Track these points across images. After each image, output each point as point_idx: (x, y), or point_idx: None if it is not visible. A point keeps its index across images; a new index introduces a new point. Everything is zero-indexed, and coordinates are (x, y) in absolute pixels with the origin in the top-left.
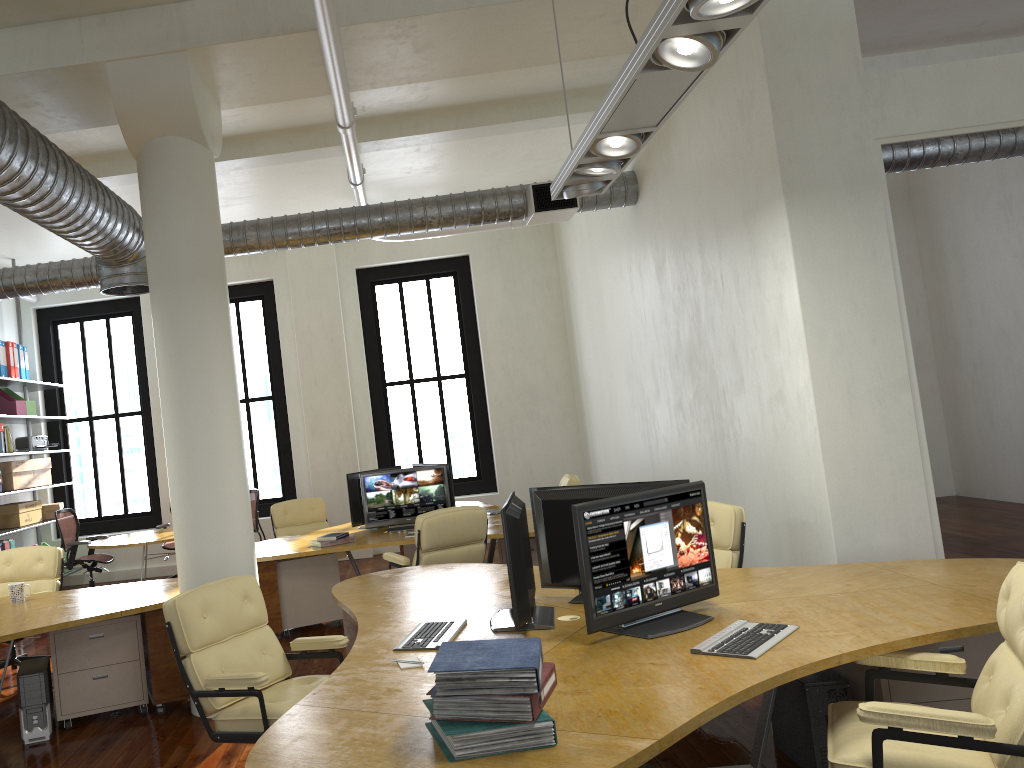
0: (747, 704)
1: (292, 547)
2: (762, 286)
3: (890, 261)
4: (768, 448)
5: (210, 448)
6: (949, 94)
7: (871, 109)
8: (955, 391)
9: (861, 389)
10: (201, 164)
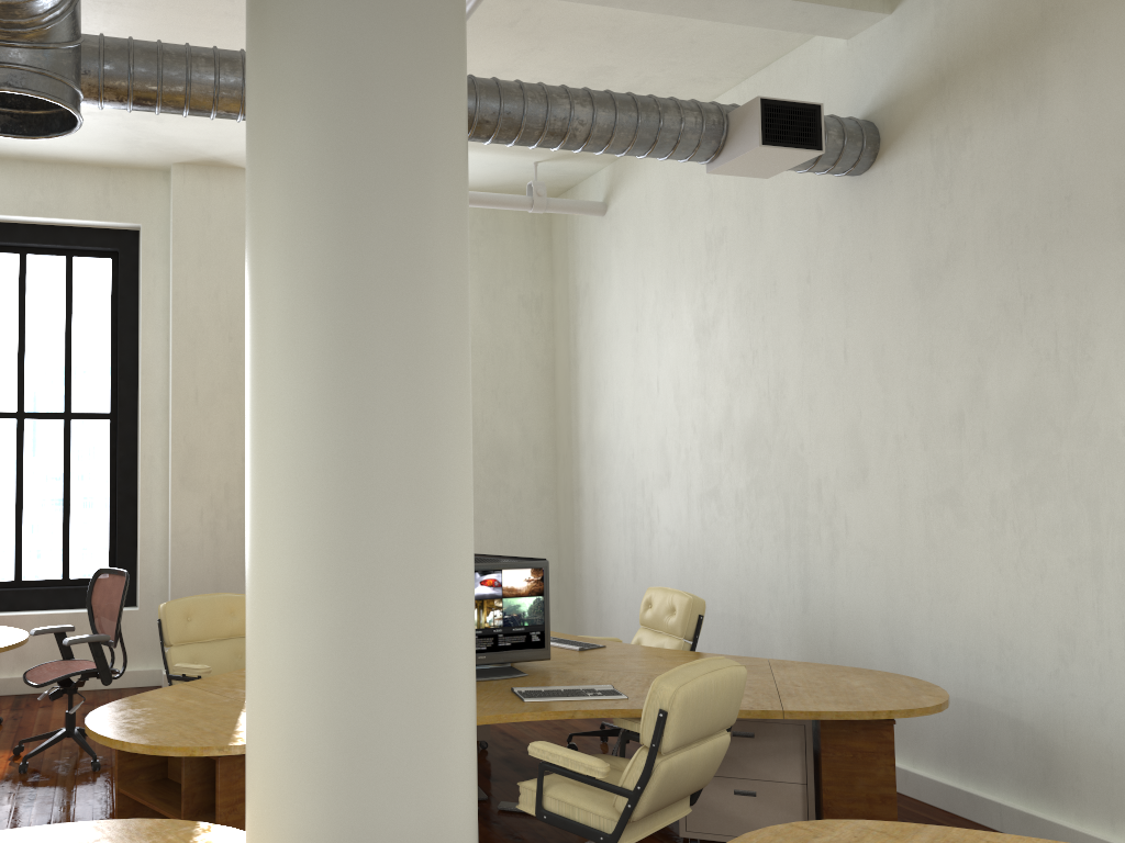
0: None
1: None
2: None
3: None
4: None
5: (430, 496)
6: None
7: None
8: None
9: None
10: None
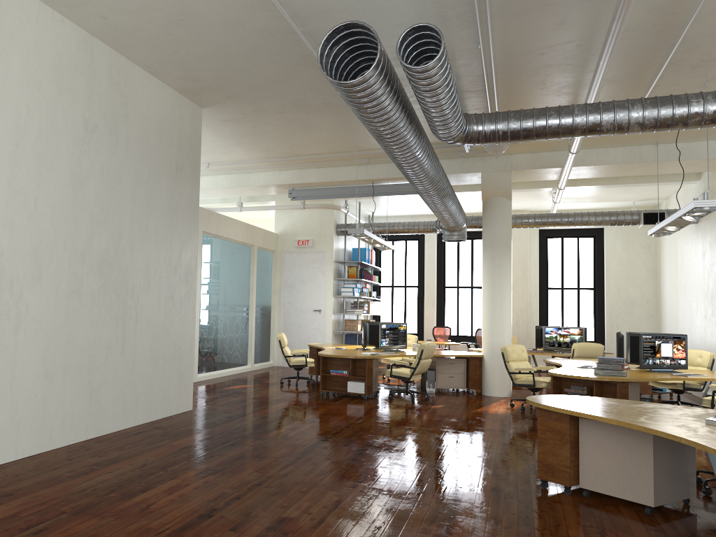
0: None
1: None
2: None
3: None
4: None
5: (501, 305)
6: None
7: None
8: None
9: None
10: (508, 207)
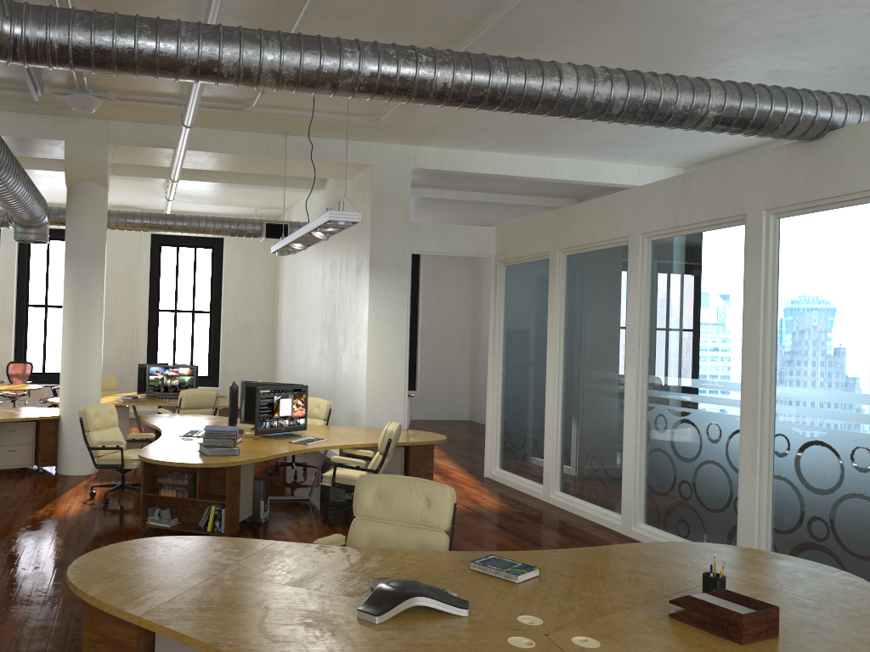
0: (317, 483)
1: (105, 400)
2: (358, 304)
3: (406, 304)
4: (350, 378)
5: (88, 342)
6: (441, 237)
7: (410, 237)
8: (476, 363)
9: (386, 357)
10: (103, 198)
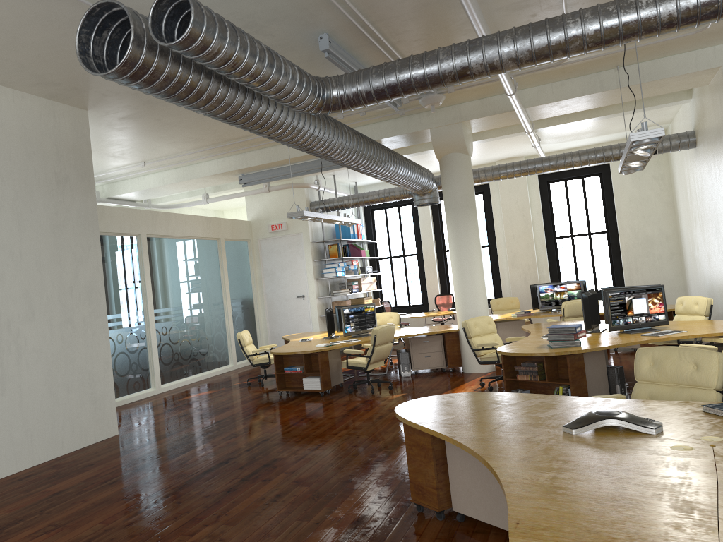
0: None
1: (502, 316)
2: None
3: None
4: None
5: (470, 272)
6: None
7: None
8: None
9: None
10: (466, 162)
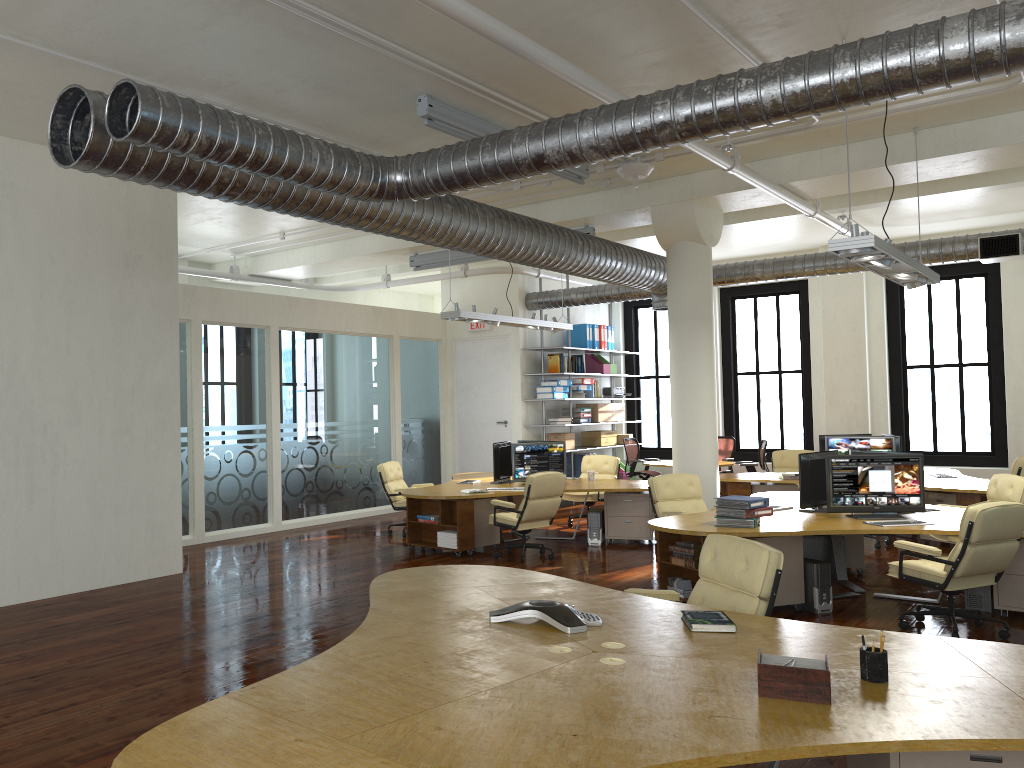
0: None
1: (765, 477)
2: None
3: None
4: None
5: (693, 411)
6: None
7: None
8: None
9: None
10: (701, 255)
